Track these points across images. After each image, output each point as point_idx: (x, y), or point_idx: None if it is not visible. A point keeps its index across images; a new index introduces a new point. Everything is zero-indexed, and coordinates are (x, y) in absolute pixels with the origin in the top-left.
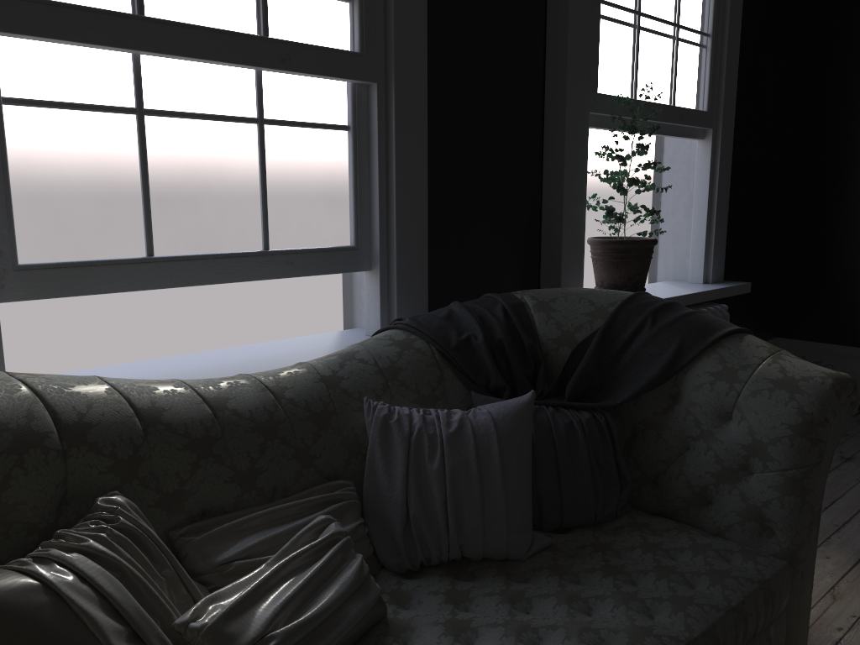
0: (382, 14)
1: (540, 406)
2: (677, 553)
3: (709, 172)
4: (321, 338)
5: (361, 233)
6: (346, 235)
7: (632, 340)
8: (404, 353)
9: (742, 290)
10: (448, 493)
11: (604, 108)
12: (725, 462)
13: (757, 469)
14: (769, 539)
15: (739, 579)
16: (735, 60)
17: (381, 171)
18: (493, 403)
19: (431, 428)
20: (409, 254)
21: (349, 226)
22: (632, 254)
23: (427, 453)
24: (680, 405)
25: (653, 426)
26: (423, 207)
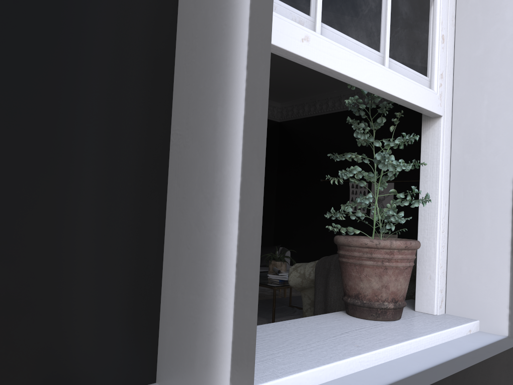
0: None
1: None
2: None
3: None
4: None
5: None
6: None
7: None
8: None
9: None
10: None
11: None
12: None
13: None
14: None
15: None
16: None
17: None
18: None
19: None
20: None
21: None
22: None
23: None
24: None
25: None
26: None
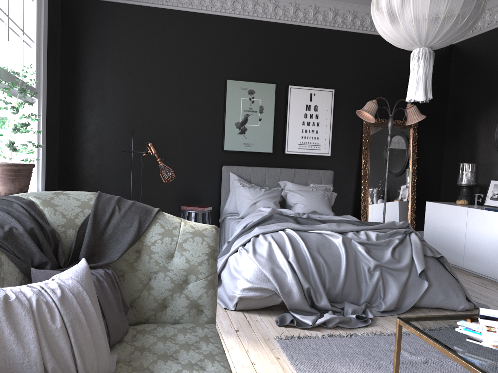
0: None
1: None
2: (175, 337)
3: (37, 125)
4: None
5: None
6: None
7: (110, 220)
8: None
9: None
10: (73, 342)
11: None
12: (176, 281)
13: (192, 280)
14: (201, 315)
15: (213, 337)
16: (46, 61)
17: None
18: (65, 271)
19: (42, 297)
20: None
21: None
22: (23, 173)
23: (49, 317)
24: (145, 254)
25: (130, 270)
26: None
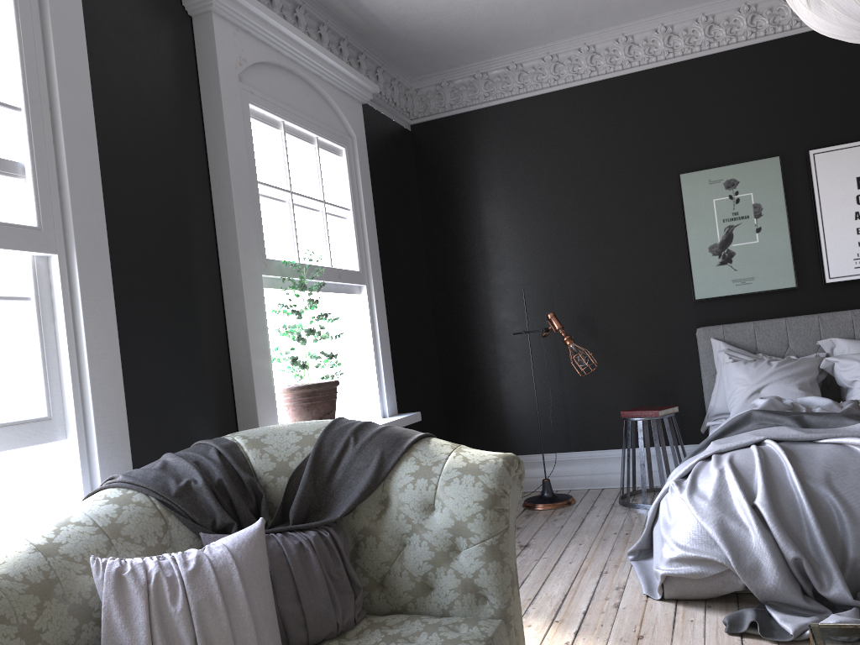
0: (57, 191)
1: (269, 534)
2: (415, 637)
3: (370, 321)
4: (14, 520)
5: (53, 401)
6: (36, 406)
7: (341, 459)
8: (124, 508)
9: (414, 419)
10: (196, 631)
11: (274, 271)
12: (437, 547)
13: (463, 547)
14: (484, 605)
15: (470, 642)
16: (374, 229)
17: (70, 338)
18: (226, 536)
19: (168, 571)
20: (108, 417)
21: (39, 396)
22: (320, 395)
23: (168, 597)
24: (391, 507)
25: (372, 532)
26: (118, 370)
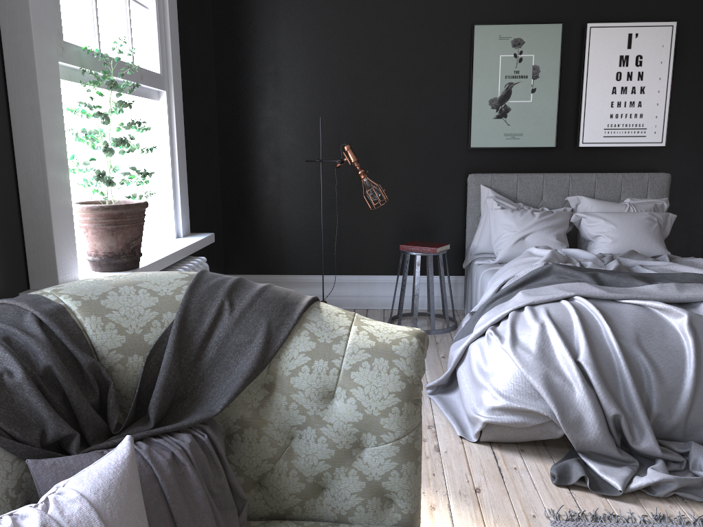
0: None
1: None
2: None
3: (168, 133)
4: None
5: None
6: None
7: (213, 330)
8: None
9: (209, 240)
10: None
11: (73, 59)
12: (338, 444)
13: (370, 444)
14: (390, 509)
15: None
16: (176, 28)
17: None
18: (79, 475)
19: None
20: None
21: None
22: (128, 218)
23: None
24: (280, 394)
25: (253, 423)
26: None
